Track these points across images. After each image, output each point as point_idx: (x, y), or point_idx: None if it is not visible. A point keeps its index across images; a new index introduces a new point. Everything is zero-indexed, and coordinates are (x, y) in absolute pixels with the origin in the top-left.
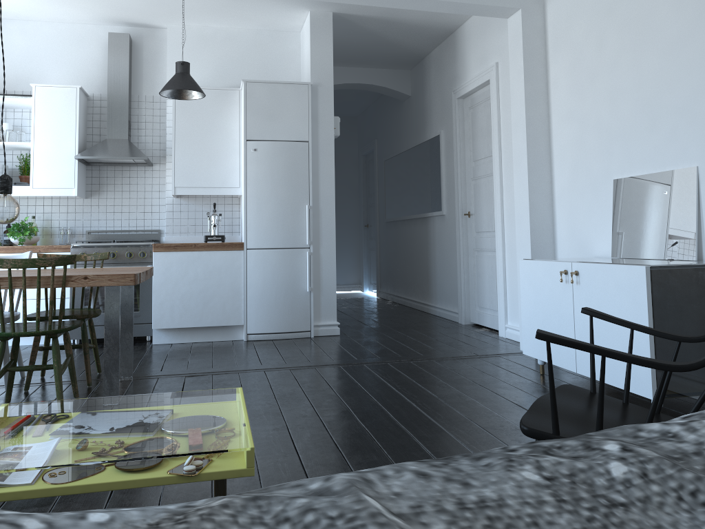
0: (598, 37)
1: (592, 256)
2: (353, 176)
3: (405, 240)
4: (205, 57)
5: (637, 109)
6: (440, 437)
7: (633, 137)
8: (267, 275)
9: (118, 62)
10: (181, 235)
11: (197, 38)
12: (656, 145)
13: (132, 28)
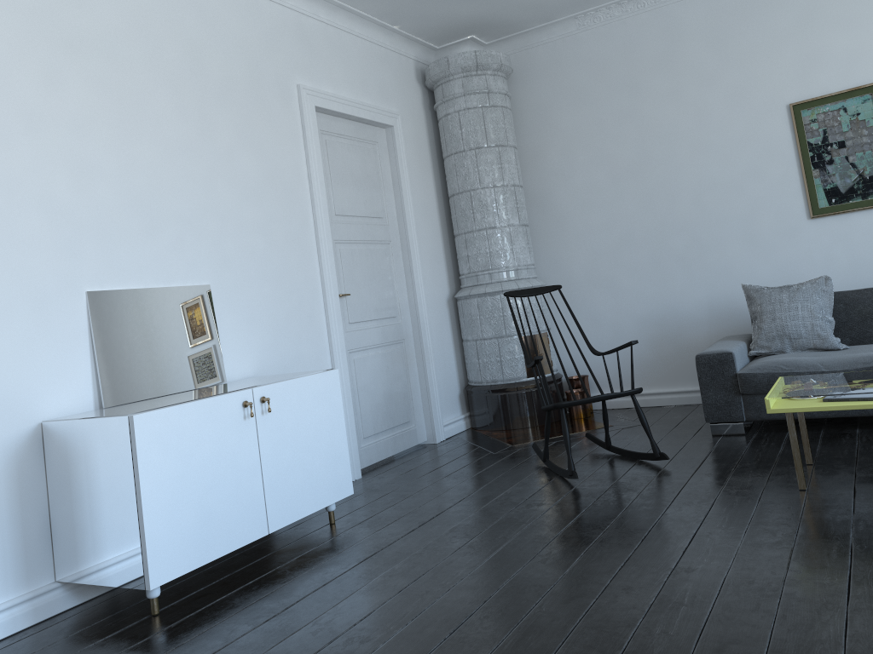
0: (46, 70)
1: (34, 421)
2: None
3: None
4: None
5: (127, 203)
6: (532, 533)
7: (120, 236)
8: None
9: None
10: None
11: None
12: (157, 254)
13: None
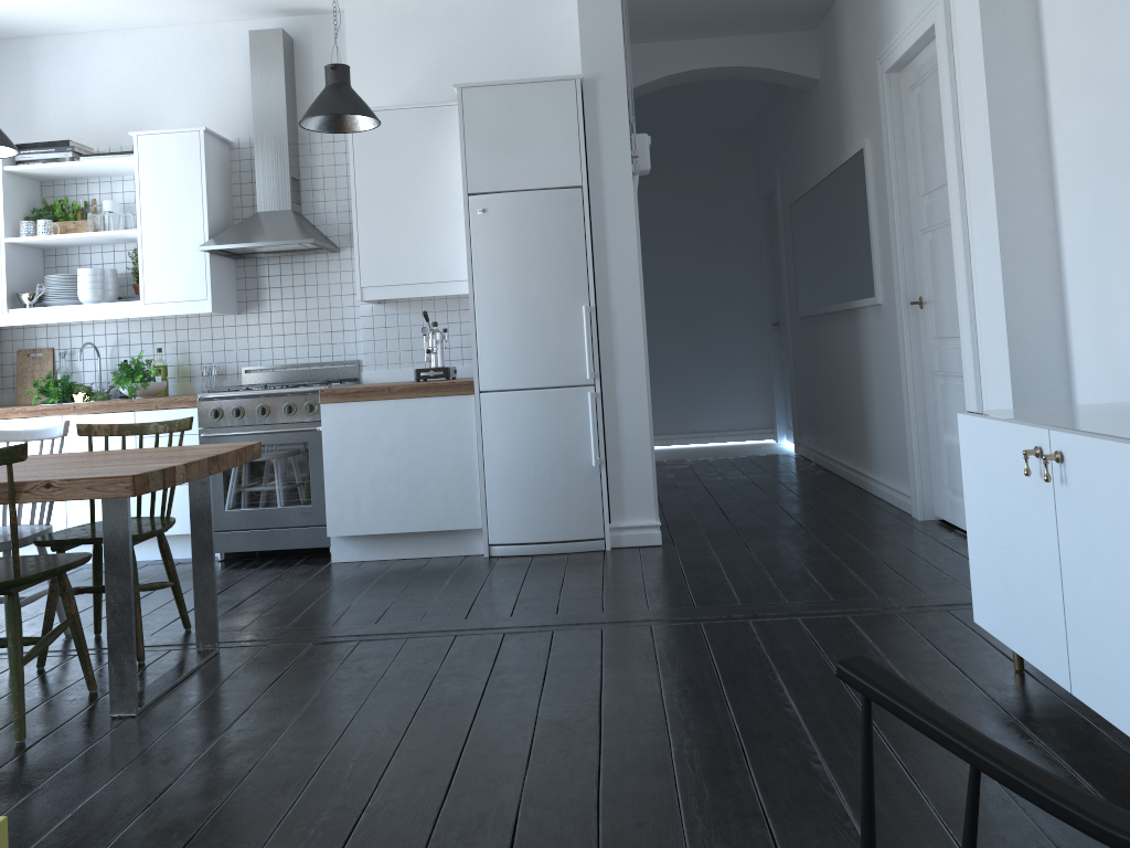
0: None
1: None
2: (750, 237)
3: (828, 351)
4: (411, 53)
5: None
6: None
7: None
8: (518, 438)
9: (268, 79)
10: (389, 368)
11: (396, 21)
12: None
13: (292, 19)
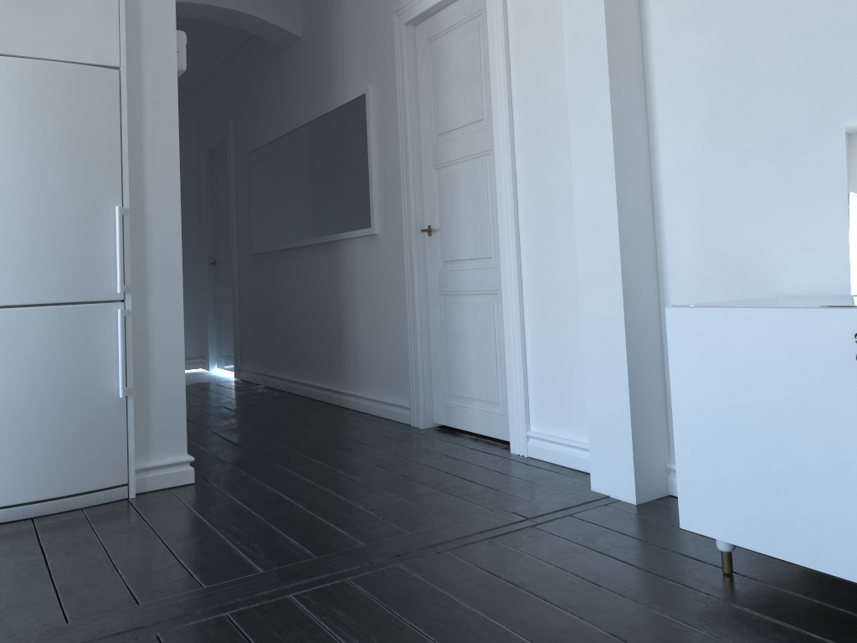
0: None
1: (774, 294)
2: (189, 184)
3: (292, 282)
4: None
5: None
6: None
7: None
8: (19, 367)
9: None
10: None
11: None
12: None
13: None
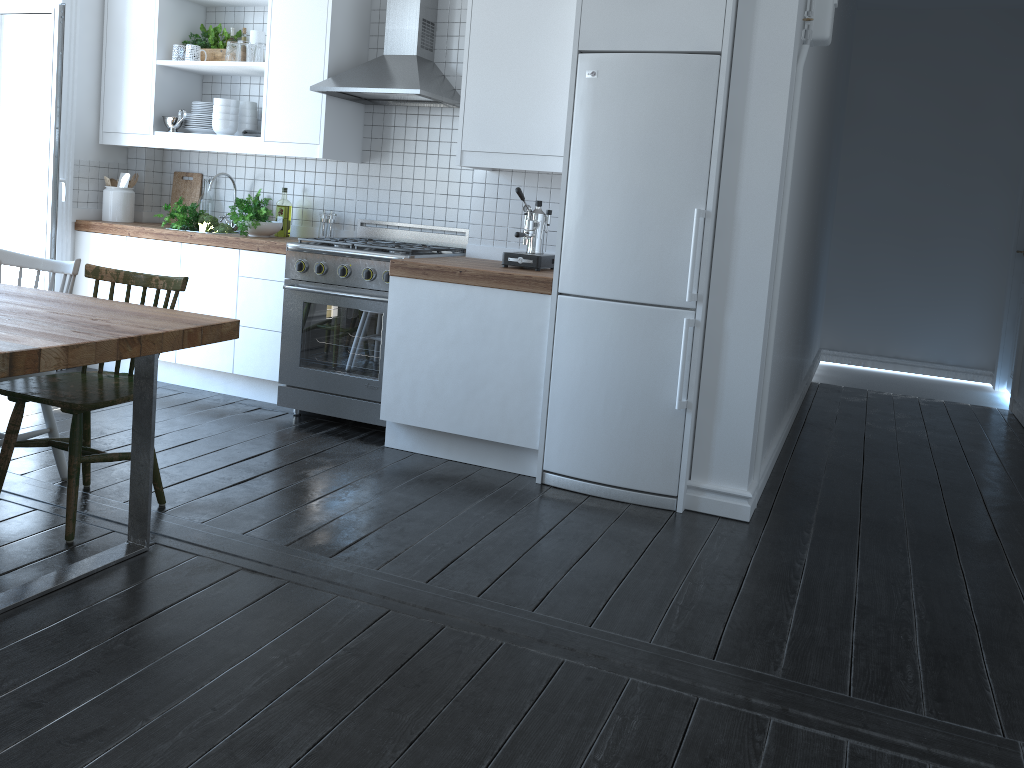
0: None
1: None
2: (1010, 142)
3: None
4: None
5: None
6: None
7: None
8: (592, 356)
9: None
10: (494, 244)
11: None
12: None
13: None
